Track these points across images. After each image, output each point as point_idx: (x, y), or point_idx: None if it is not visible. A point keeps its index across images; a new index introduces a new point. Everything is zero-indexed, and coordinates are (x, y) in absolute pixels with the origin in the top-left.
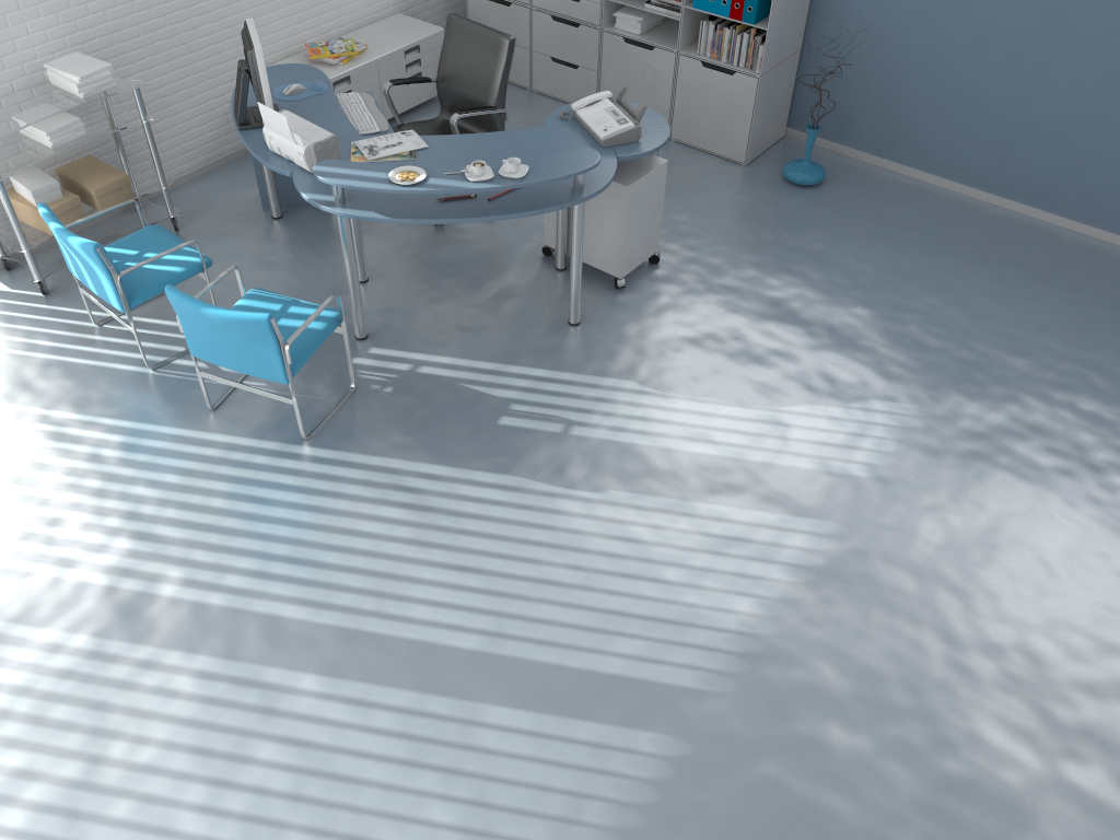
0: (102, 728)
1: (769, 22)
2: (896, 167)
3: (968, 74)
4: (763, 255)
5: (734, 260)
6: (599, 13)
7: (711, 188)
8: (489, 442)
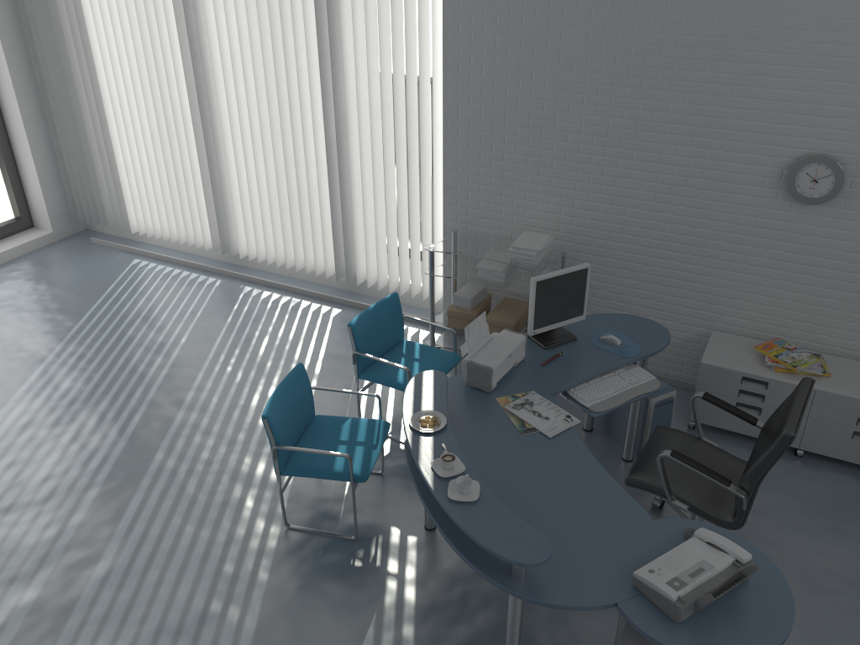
0: (29, 505)
1: None
2: None
3: None
4: None
5: None
6: None
7: None
8: None
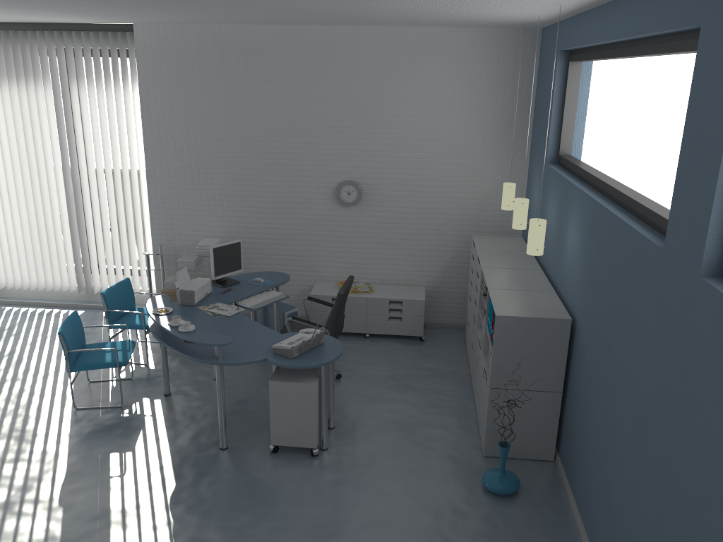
0: None
1: (493, 348)
2: (581, 529)
3: (609, 462)
4: (368, 497)
5: (348, 486)
6: (477, 317)
7: (433, 451)
8: (93, 456)
